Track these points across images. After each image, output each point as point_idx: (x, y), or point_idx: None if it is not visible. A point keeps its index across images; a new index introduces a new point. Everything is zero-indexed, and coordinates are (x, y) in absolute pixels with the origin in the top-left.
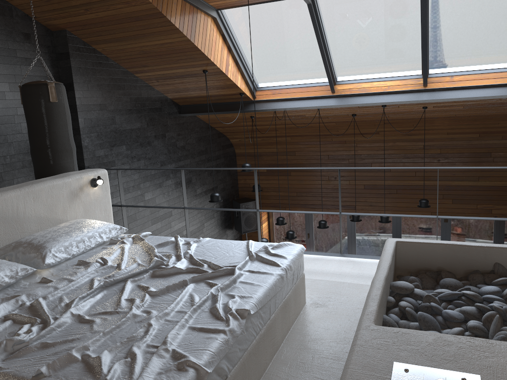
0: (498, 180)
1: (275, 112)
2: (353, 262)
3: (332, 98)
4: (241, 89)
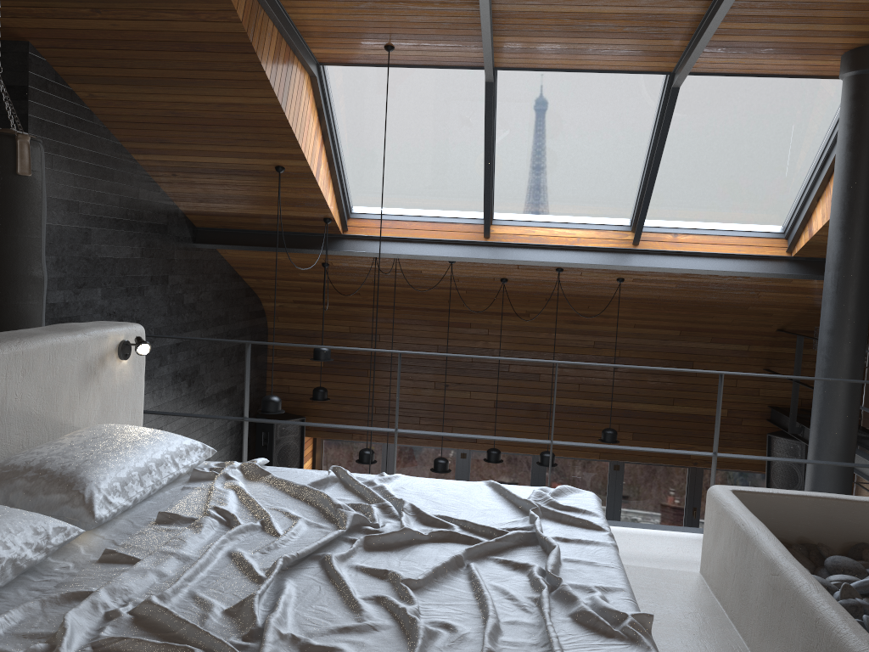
0: (702, 405)
1: (376, 259)
2: None
3: (484, 246)
4: (330, 211)
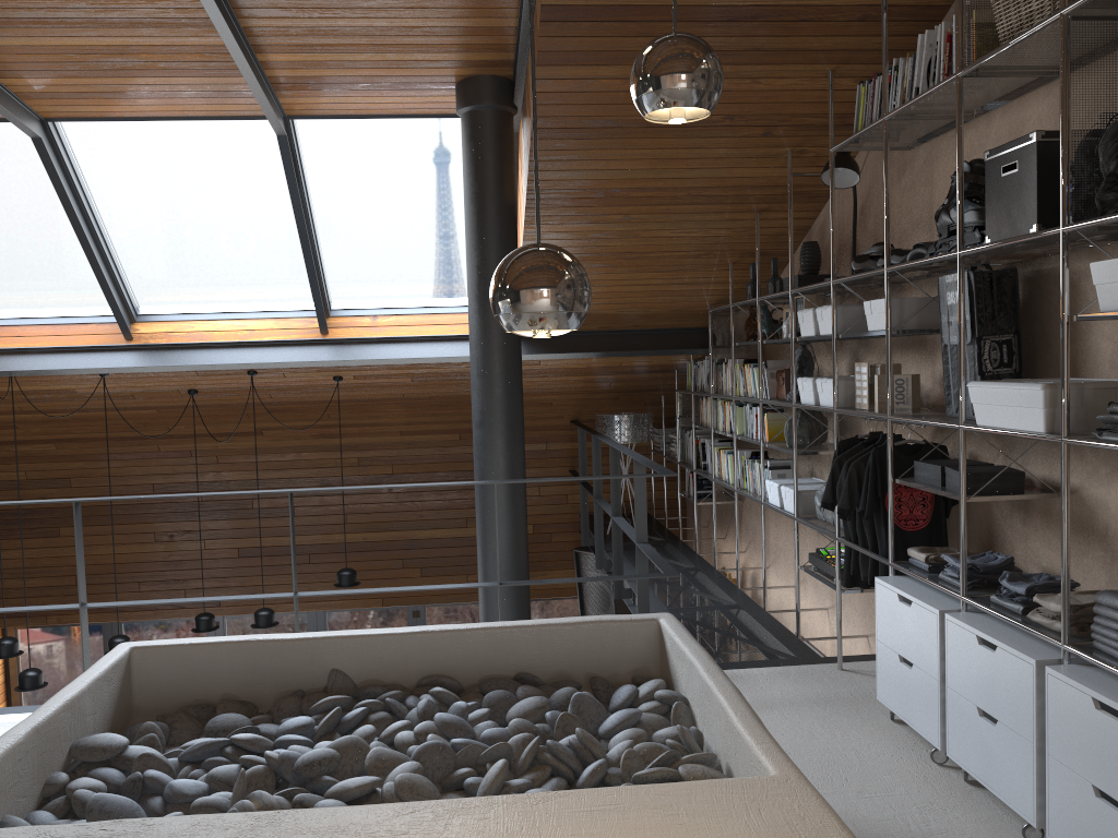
0: None
1: None
2: None
3: (127, 351)
4: None
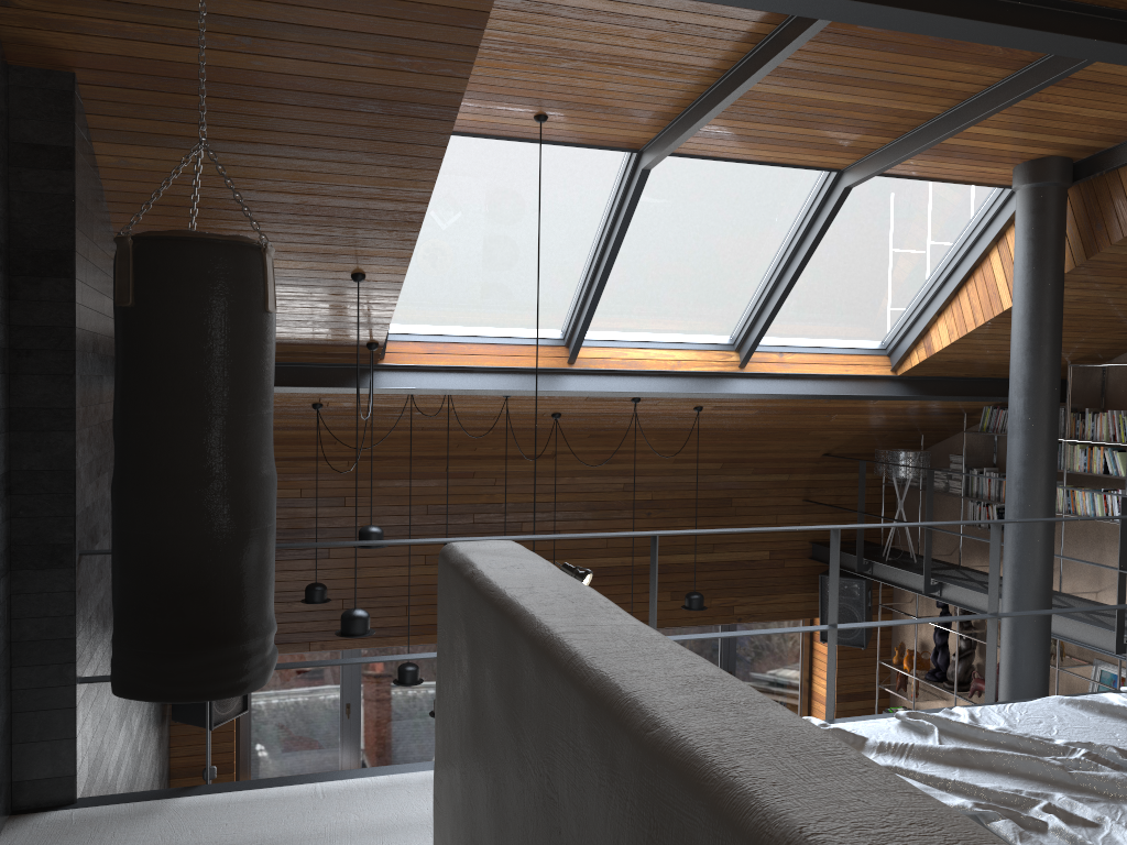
0: (743, 549)
1: (413, 396)
2: None
3: (569, 374)
4: (385, 334)
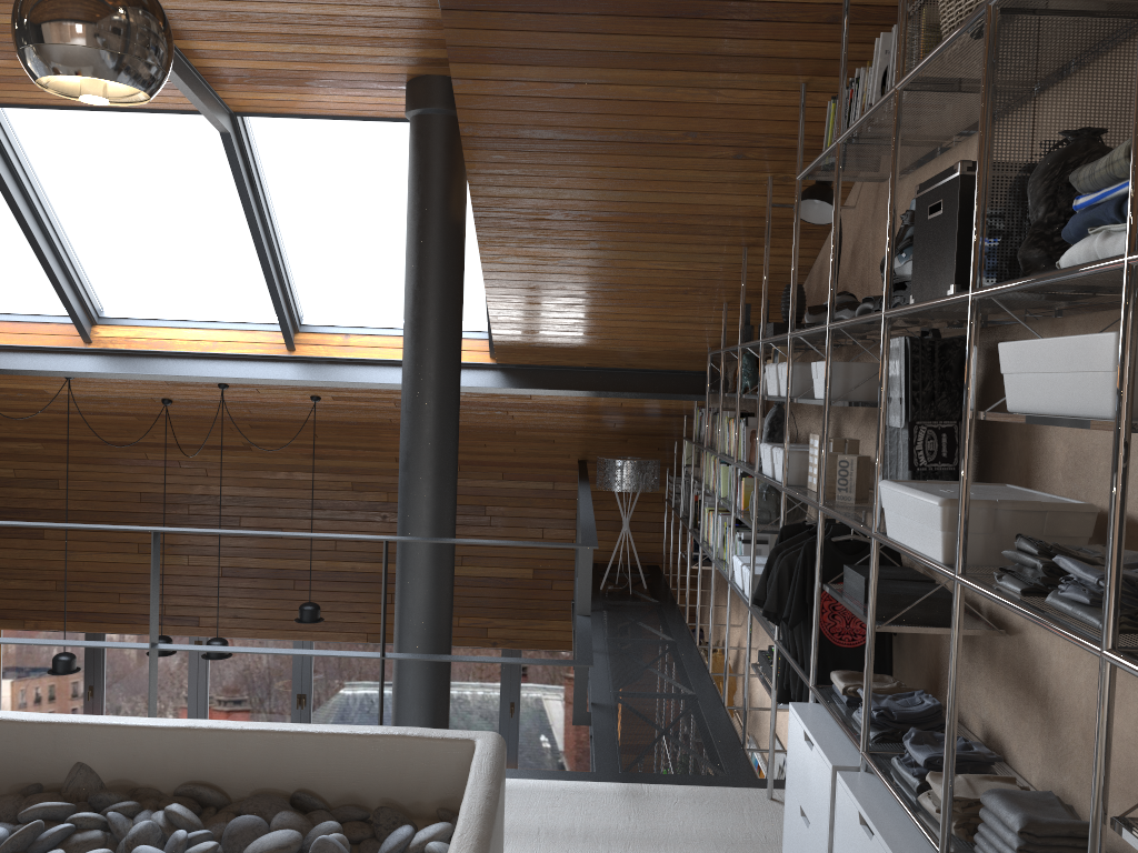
0: (500, 565)
1: None
2: None
3: (85, 354)
4: None
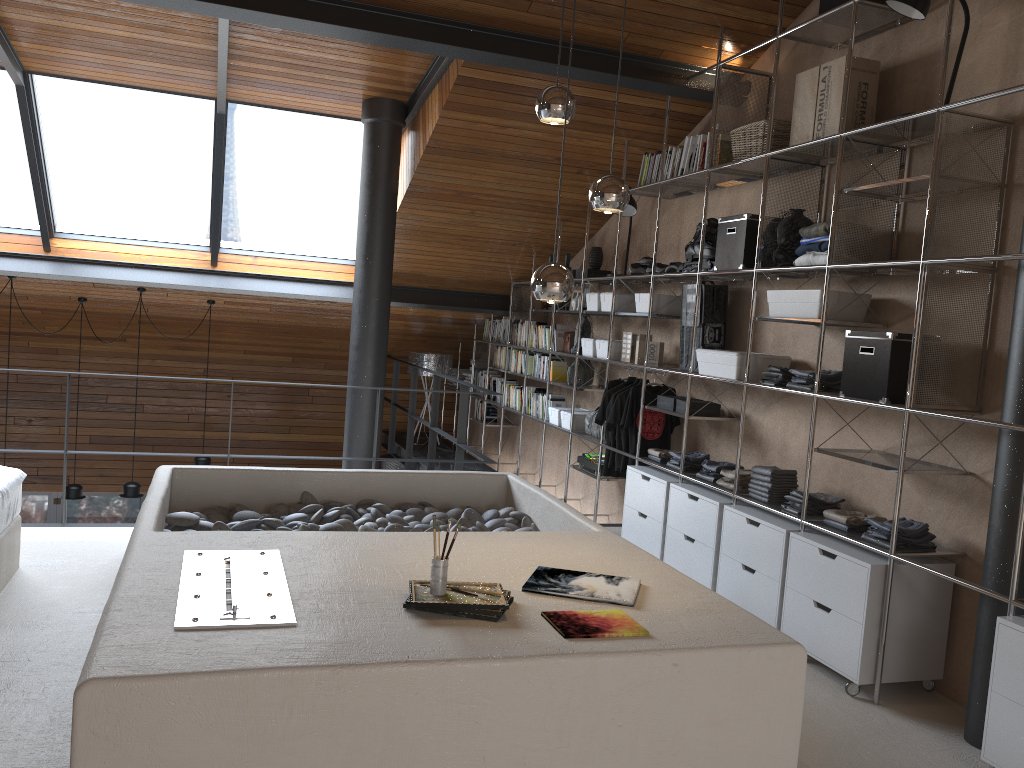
0: (319, 432)
1: None
2: (87, 532)
3: (45, 260)
4: None
